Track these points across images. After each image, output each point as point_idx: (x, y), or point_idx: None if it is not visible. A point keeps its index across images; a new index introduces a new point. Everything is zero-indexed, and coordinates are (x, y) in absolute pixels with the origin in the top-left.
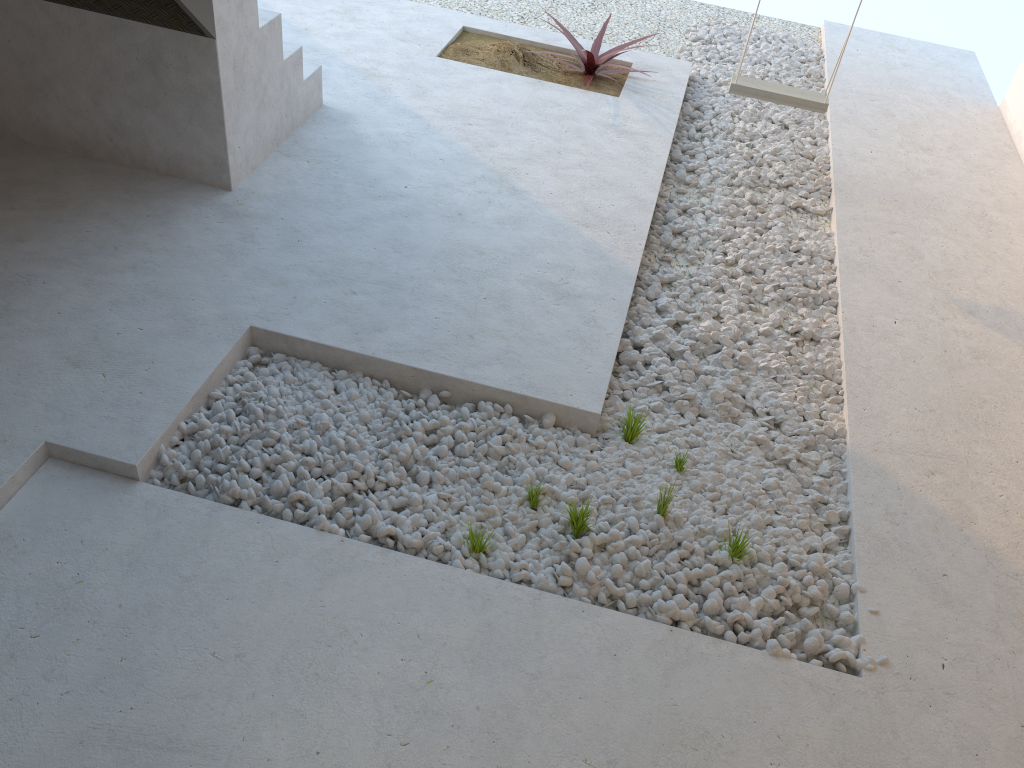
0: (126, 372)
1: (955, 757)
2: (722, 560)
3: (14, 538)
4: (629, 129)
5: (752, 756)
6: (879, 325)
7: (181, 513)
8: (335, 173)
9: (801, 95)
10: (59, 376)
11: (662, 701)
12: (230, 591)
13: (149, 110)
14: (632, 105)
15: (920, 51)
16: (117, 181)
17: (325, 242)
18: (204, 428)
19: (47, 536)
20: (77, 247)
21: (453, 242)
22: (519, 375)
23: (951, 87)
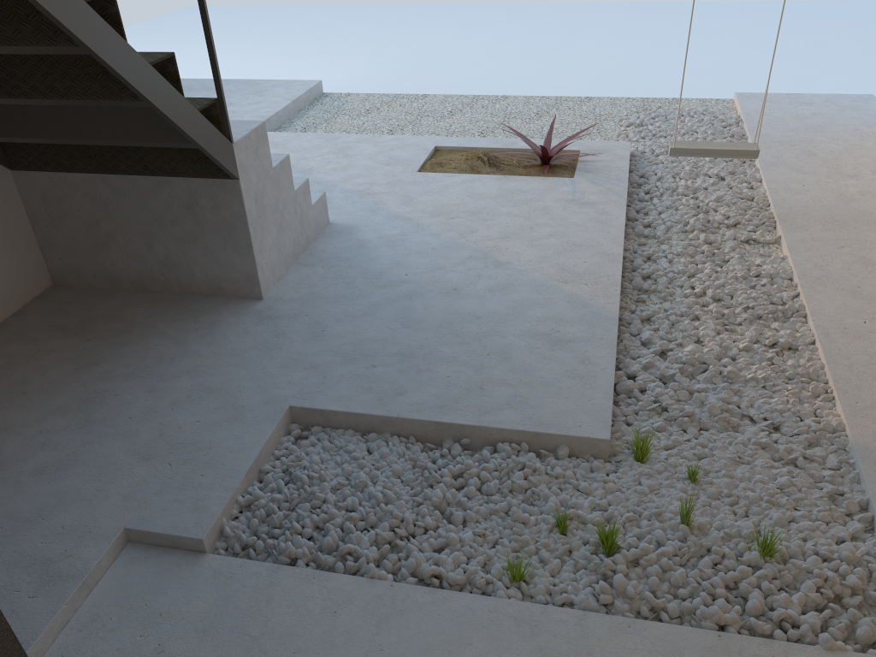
0: (188, 459)
1: None
2: (754, 560)
3: (102, 618)
4: (587, 200)
5: None
6: (850, 326)
7: (245, 577)
8: (346, 273)
9: (733, 147)
10: (133, 470)
11: None
12: (295, 645)
13: (191, 245)
14: (586, 182)
15: (825, 101)
16: (170, 306)
17: (344, 328)
18: (258, 499)
19: (130, 613)
20: (141, 362)
21: (453, 312)
22: (529, 415)
23: (860, 124)
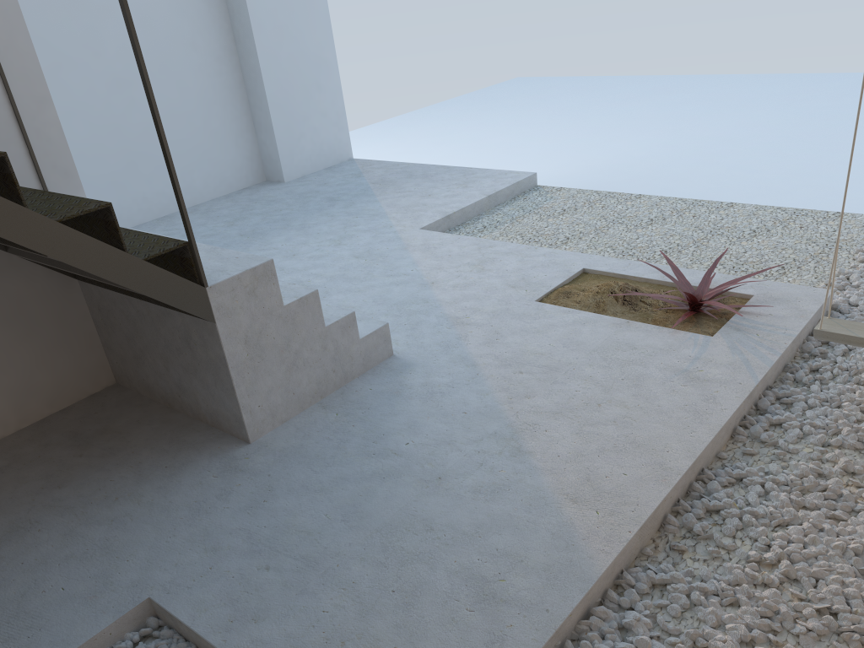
0: (12, 637)
1: None
2: None
3: None
4: (703, 375)
5: None
6: None
7: None
8: (352, 426)
9: None
10: None
11: None
12: None
13: (193, 376)
14: (724, 345)
15: None
16: (172, 431)
17: (286, 504)
18: None
19: None
20: (91, 495)
21: (409, 513)
22: None
23: None
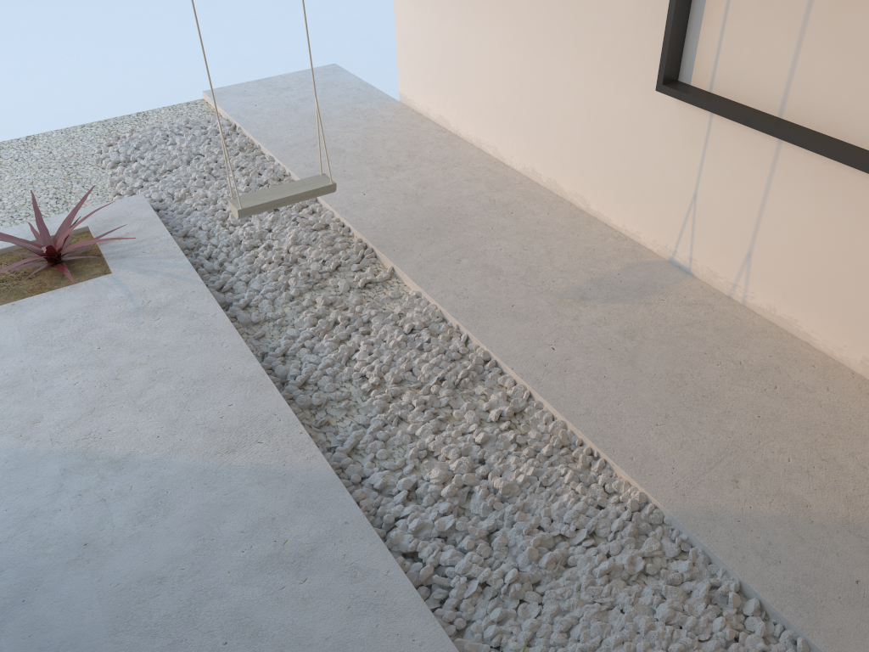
0: None
1: None
2: None
3: None
4: (158, 303)
5: None
6: (547, 360)
7: None
8: None
9: (306, 187)
10: None
11: None
12: None
13: None
14: (134, 273)
15: (300, 82)
16: None
17: None
18: None
19: None
20: None
21: (115, 592)
22: None
23: (353, 102)
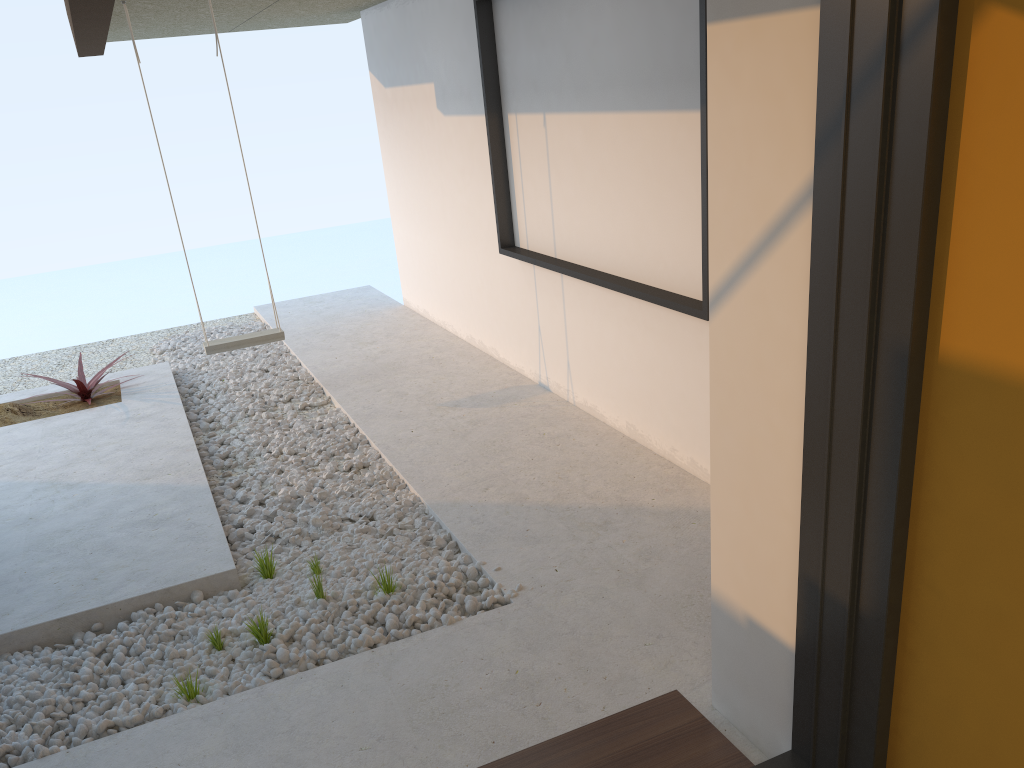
0: None
1: (592, 605)
2: (382, 598)
3: None
4: (144, 414)
5: (472, 677)
6: (403, 437)
7: None
8: None
9: (261, 334)
10: None
11: (393, 688)
12: None
13: None
14: (136, 401)
15: (333, 297)
16: None
17: None
18: None
19: None
20: None
21: (37, 535)
22: (154, 579)
23: (367, 307)
